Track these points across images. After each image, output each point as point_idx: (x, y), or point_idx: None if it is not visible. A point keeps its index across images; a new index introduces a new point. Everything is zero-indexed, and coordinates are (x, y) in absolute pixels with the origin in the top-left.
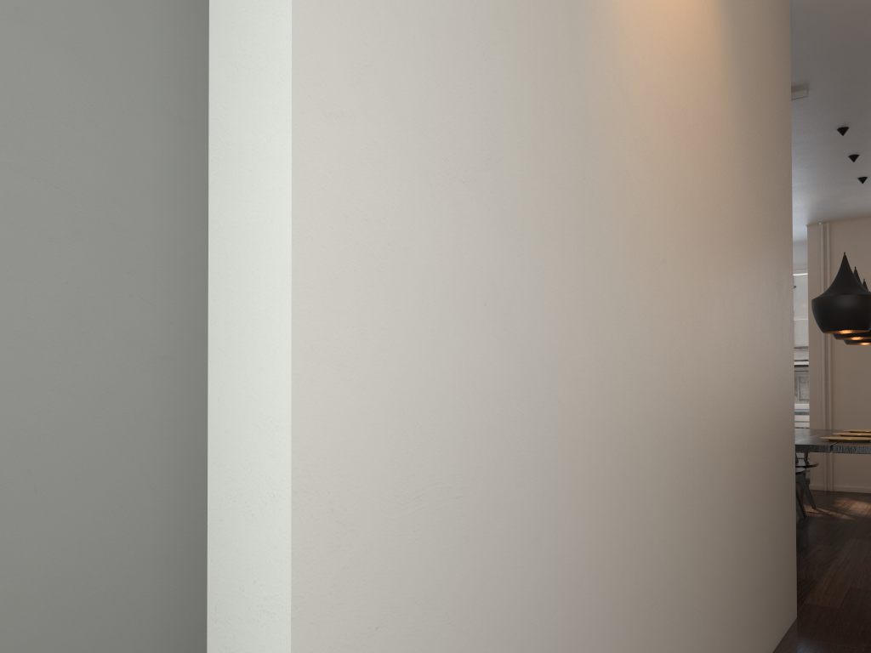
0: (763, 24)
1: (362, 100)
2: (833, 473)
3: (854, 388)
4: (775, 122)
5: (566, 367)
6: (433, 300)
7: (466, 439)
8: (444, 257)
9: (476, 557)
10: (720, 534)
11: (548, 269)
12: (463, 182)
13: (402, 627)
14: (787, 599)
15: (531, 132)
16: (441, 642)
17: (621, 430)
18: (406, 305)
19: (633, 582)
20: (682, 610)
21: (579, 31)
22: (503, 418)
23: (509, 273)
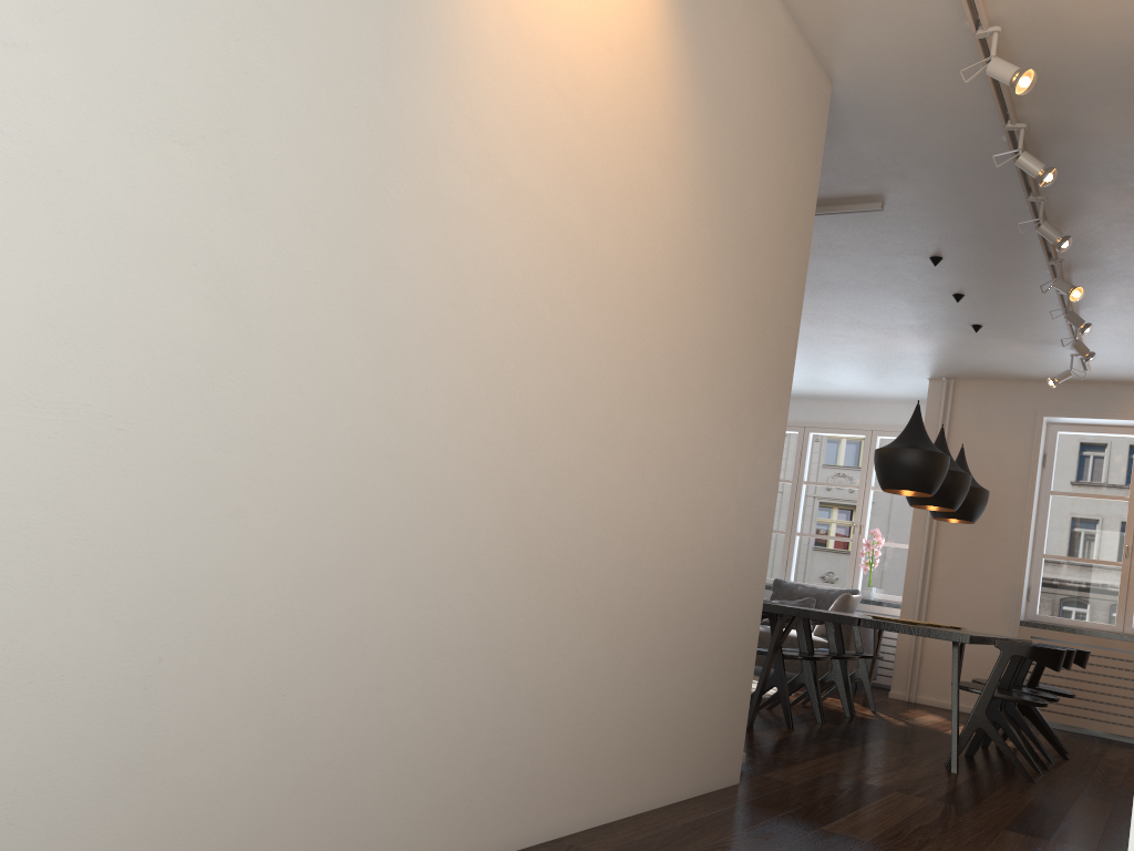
0: (767, 105)
1: (45, 39)
2: (919, 681)
3: (956, 581)
4: (777, 215)
5: (319, 362)
6: (115, 238)
7: (143, 379)
8: (139, 204)
9: (139, 494)
10: (586, 629)
11: (305, 259)
12: (180, 144)
13: (15, 517)
14: (719, 755)
15: (299, 122)
16: (69, 552)
17: (408, 455)
18: (74, 232)
19: (403, 617)
20: (494, 682)
21: (400, 44)
22: (206, 379)
23: (240, 246)
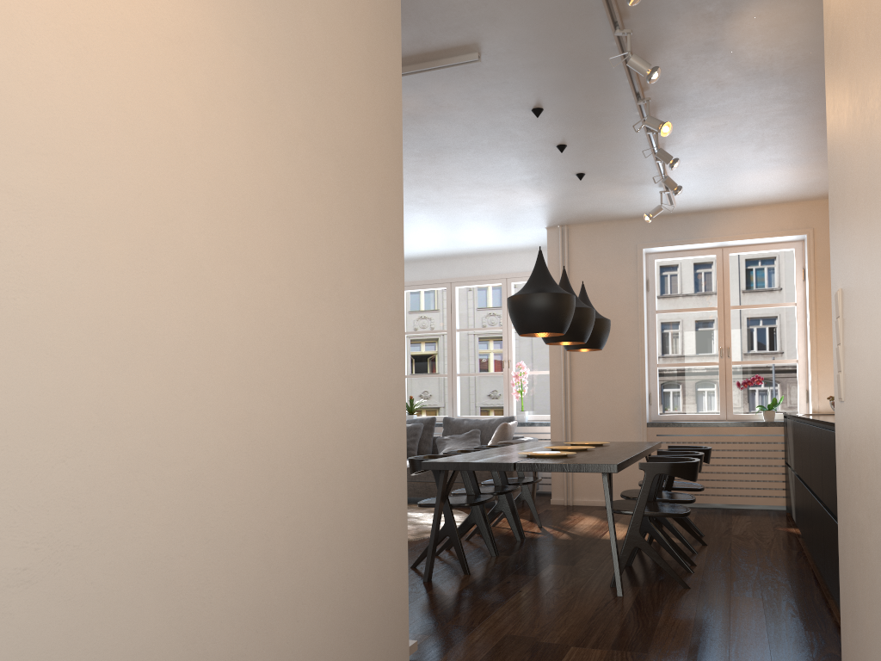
0: None
1: None
2: (573, 486)
3: (591, 397)
4: (351, 46)
5: None
6: None
7: None
8: None
9: None
10: (126, 630)
11: None
12: None
13: None
14: None
15: None
16: None
17: None
18: None
19: None
20: None
21: None
22: None
23: None
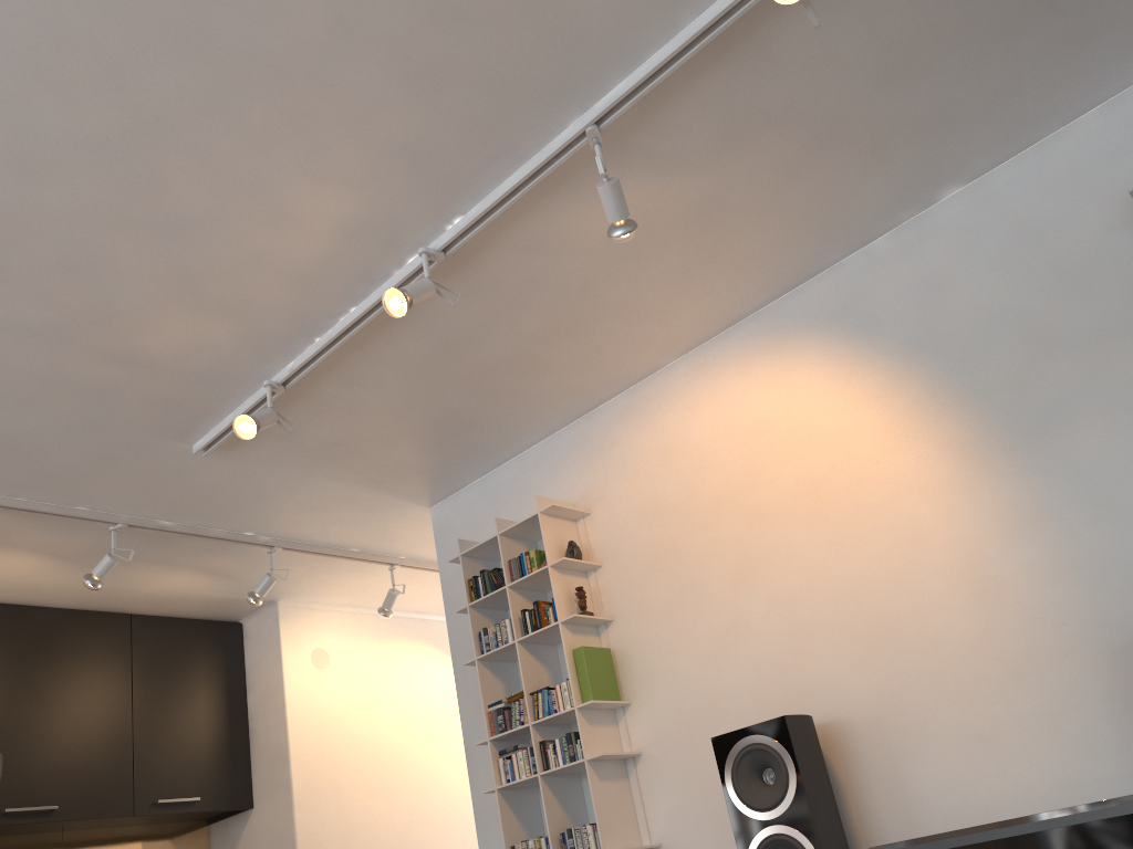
0: None
1: None
2: None
3: None
4: None
5: None
6: None
7: None
8: None
9: None
10: None
11: None
12: None
13: None
14: None
15: None
16: None
17: None
18: None
19: None
20: None
21: None
22: None
23: None
